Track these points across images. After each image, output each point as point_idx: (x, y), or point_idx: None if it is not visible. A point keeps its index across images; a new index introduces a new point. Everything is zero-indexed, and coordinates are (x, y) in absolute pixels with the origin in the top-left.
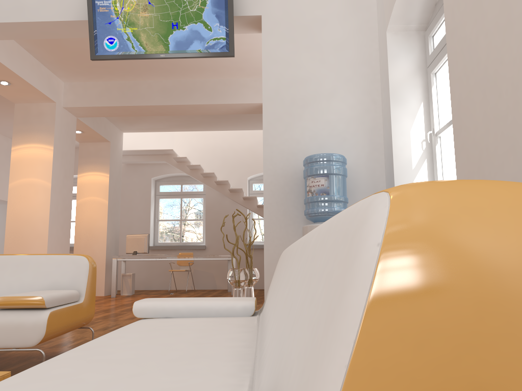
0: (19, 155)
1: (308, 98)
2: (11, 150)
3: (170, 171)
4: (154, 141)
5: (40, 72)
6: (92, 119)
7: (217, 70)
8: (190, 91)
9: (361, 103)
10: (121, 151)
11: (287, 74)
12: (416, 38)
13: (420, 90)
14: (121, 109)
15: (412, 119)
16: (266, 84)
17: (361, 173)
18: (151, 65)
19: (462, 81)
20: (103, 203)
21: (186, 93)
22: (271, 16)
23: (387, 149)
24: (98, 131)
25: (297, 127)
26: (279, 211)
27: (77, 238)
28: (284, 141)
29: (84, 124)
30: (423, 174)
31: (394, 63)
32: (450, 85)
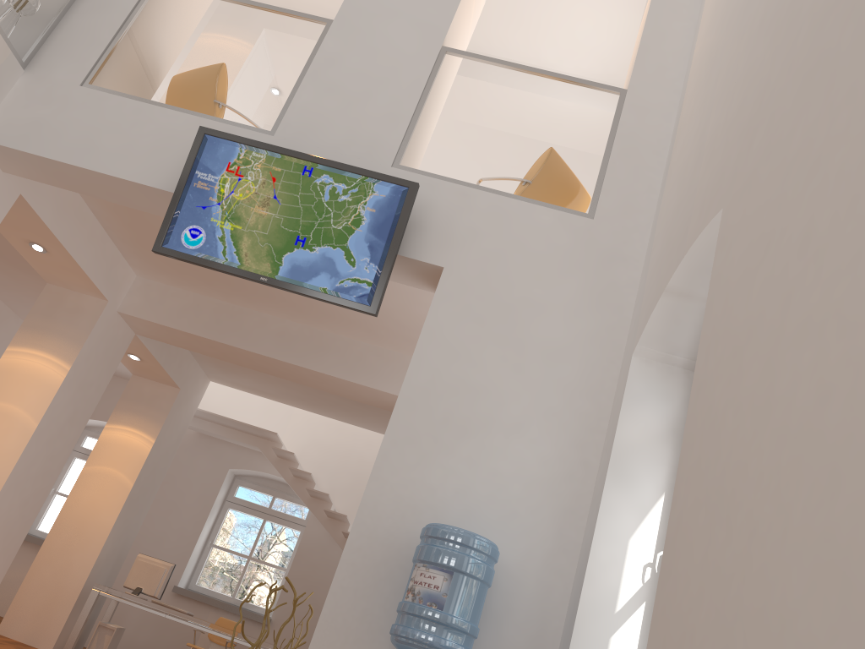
0: (13, 362)
1: (474, 421)
2: (5, 351)
3: (262, 468)
4: (258, 410)
5: (102, 249)
6: (162, 344)
7: (375, 331)
8: (322, 349)
9: (562, 458)
10: (194, 409)
11: (453, 371)
12: (681, 381)
13: (666, 470)
14: (205, 342)
15: (637, 518)
16: (413, 376)
17: (525, 586)
18: (272, 291)
19: (691, 481)
20: (124, 485)
21: (315, 352)
22: (459, 272)
23: (582, 557)
24: (164, 366)
25: (440, 464)
26: (354, 609)
27: (55, 530)
28: (408, 482)
29: (145, 349)
30: (633, 631)
31: (632, 410)
32: (677, 481)
